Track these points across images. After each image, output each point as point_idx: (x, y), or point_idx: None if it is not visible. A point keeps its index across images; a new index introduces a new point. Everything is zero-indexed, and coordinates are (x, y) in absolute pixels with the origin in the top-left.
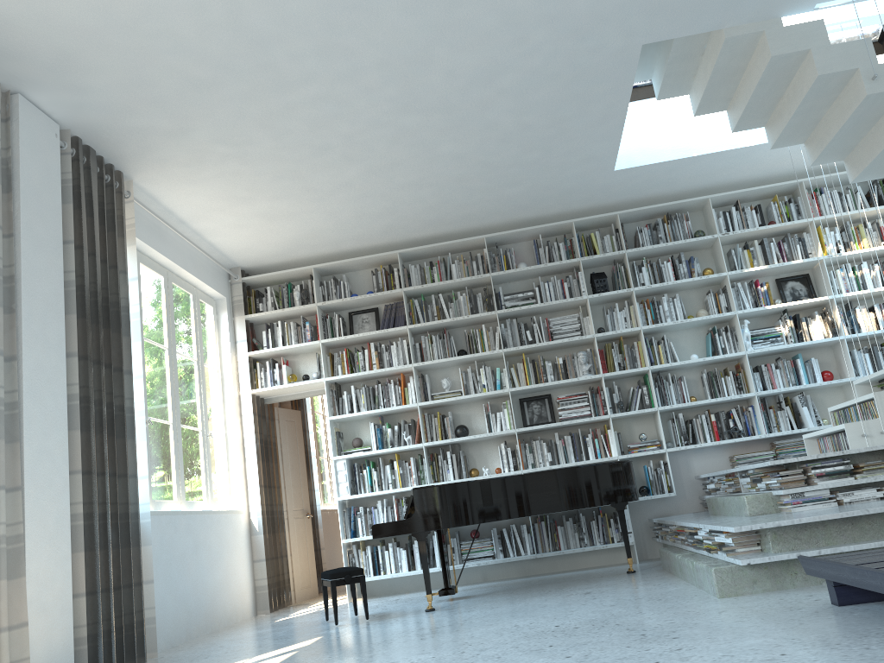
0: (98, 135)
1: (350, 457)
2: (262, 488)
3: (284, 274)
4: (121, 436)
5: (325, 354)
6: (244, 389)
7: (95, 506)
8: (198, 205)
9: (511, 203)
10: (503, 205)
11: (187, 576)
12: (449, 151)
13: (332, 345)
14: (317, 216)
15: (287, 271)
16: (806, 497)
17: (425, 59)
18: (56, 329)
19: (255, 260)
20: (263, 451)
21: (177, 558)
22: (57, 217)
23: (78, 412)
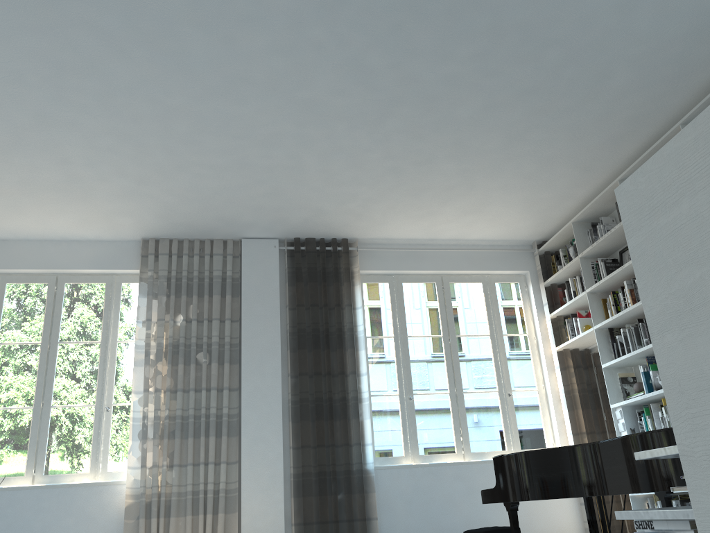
0: (299, 232)
1: (620, 405)
2: (581, 435)
3: (560, 235)
4: (341, 418)
5: (597, 301)
6: (552, 347)
7: (307, 468)
8: (416, 229)
9: (652, 83)
10: (649, 89)
11: (456, 514)
12: (471, 111)
13: (607, 290)
14: (499, 194)
15: (558, 233)
16: (667, 531)
17: (309, 103)
18: (272, 363)
19: (534, 233)
20: (585, 399)
21: (439, 500)
22: (275, 295)
23: (290, 410)
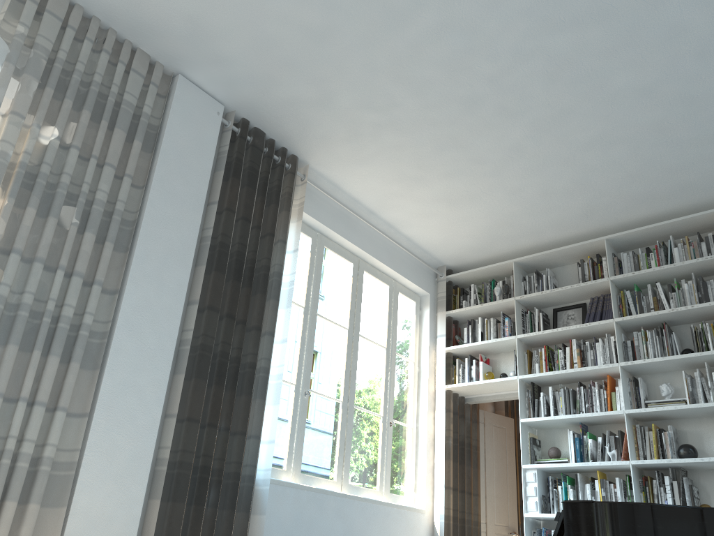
0: (260, 115)
1: (540, 467)
2: (449, 490)
3: (486, 270)
4: (245, 393)
5: (522, 351)
6: (439, 384)
7: (189, 455)
8: (377, 190)
9: None
10: None
11: None
12: (628, 84)
13: (532, 343)
14: (499, 197)
15: (488, 266)
16: None
17: None
18: (177, 275)
19: (457, 257)
20: (456, 451)
21: None
22: (203, 179)
23: (187, 356)
